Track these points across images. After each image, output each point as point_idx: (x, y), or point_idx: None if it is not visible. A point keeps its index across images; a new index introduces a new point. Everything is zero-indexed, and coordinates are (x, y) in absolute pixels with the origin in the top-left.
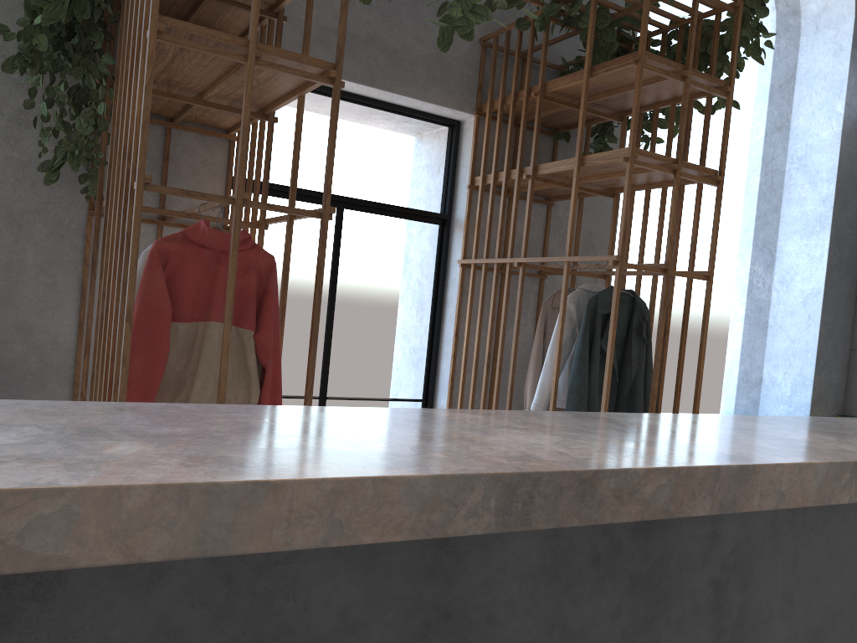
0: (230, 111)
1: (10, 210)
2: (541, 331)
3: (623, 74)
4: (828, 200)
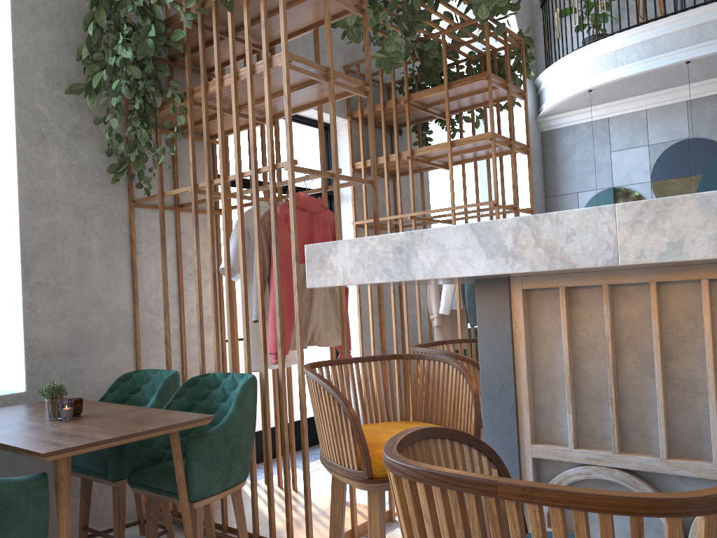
0: None
1: (76, 207)
2: None
3: (468, 86)
4: (525, 167)
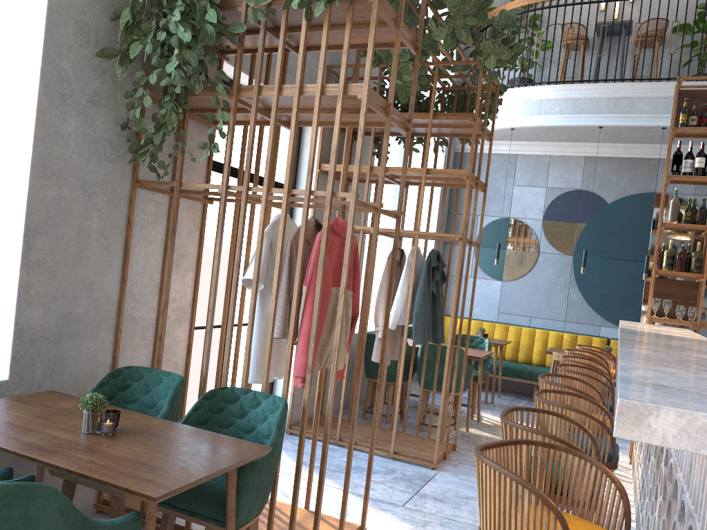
0: (278, 123)
1: (84, 181)
2: (388, 275)
3: (450, 120)
4: None
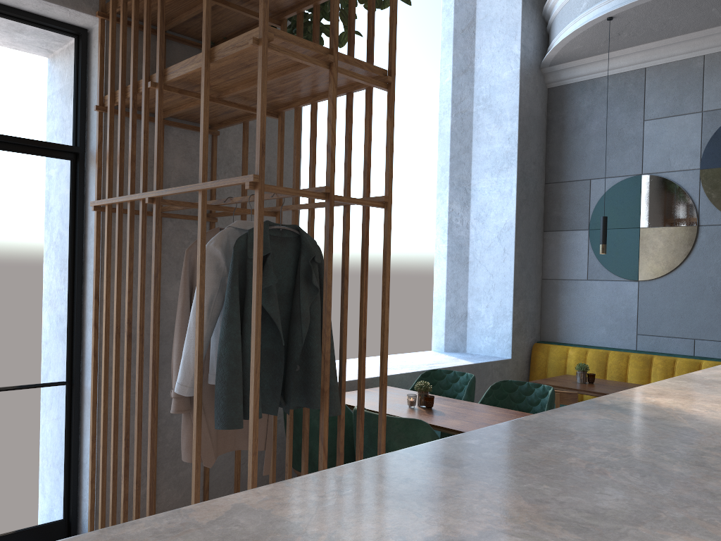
0: None
1: None
2: (185, 285)
3: None
4: (513, 137)
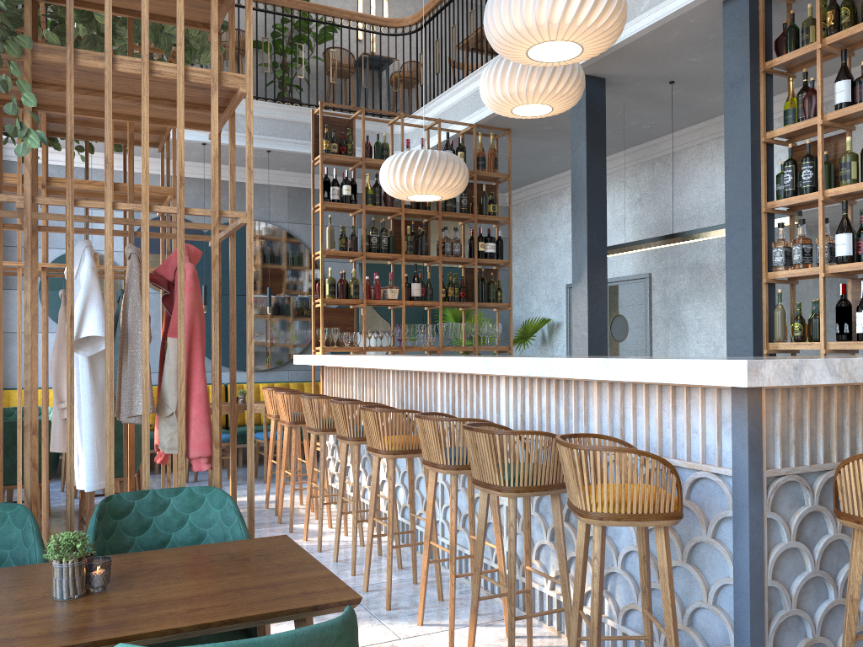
0: None
1: None
2: None
3: None
4: None
